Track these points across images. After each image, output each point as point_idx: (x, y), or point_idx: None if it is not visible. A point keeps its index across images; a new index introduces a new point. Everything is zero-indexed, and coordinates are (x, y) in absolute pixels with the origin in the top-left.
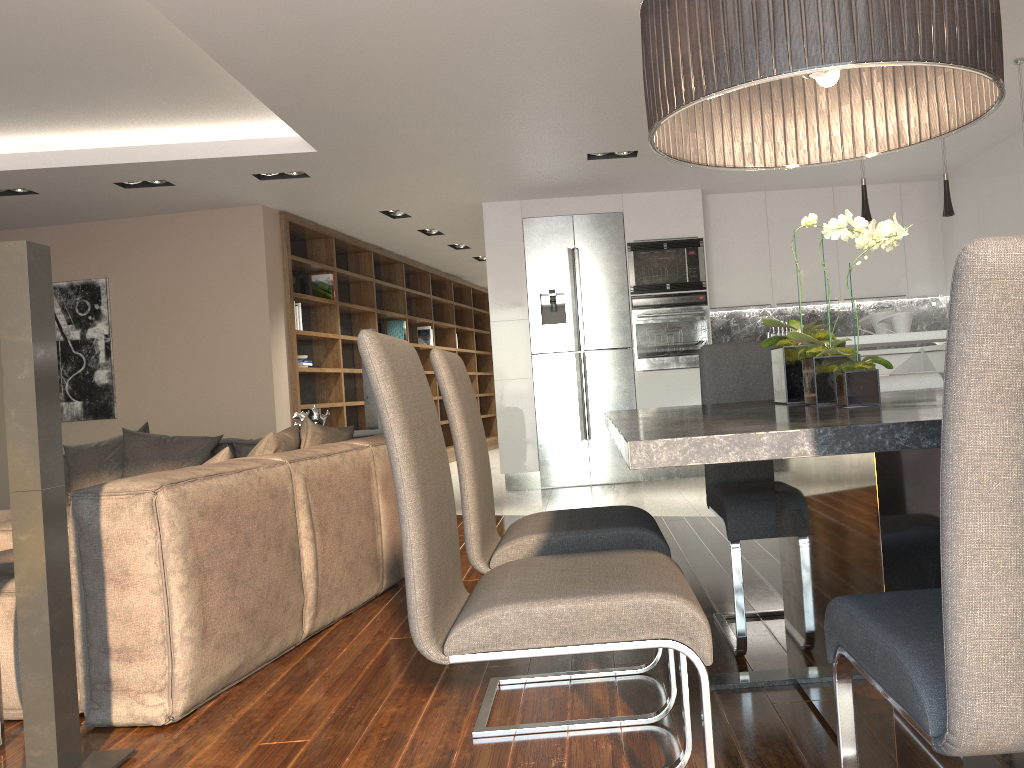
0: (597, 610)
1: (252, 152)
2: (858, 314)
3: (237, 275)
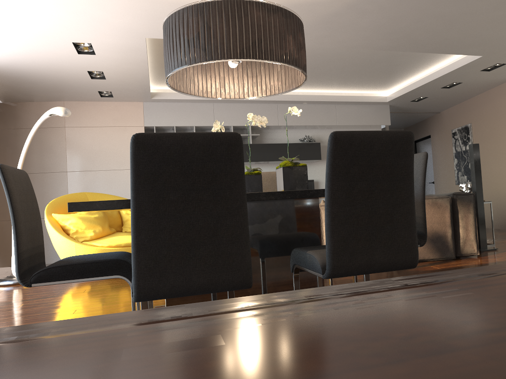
0: None
1: (461, 64)
2: None
3: None
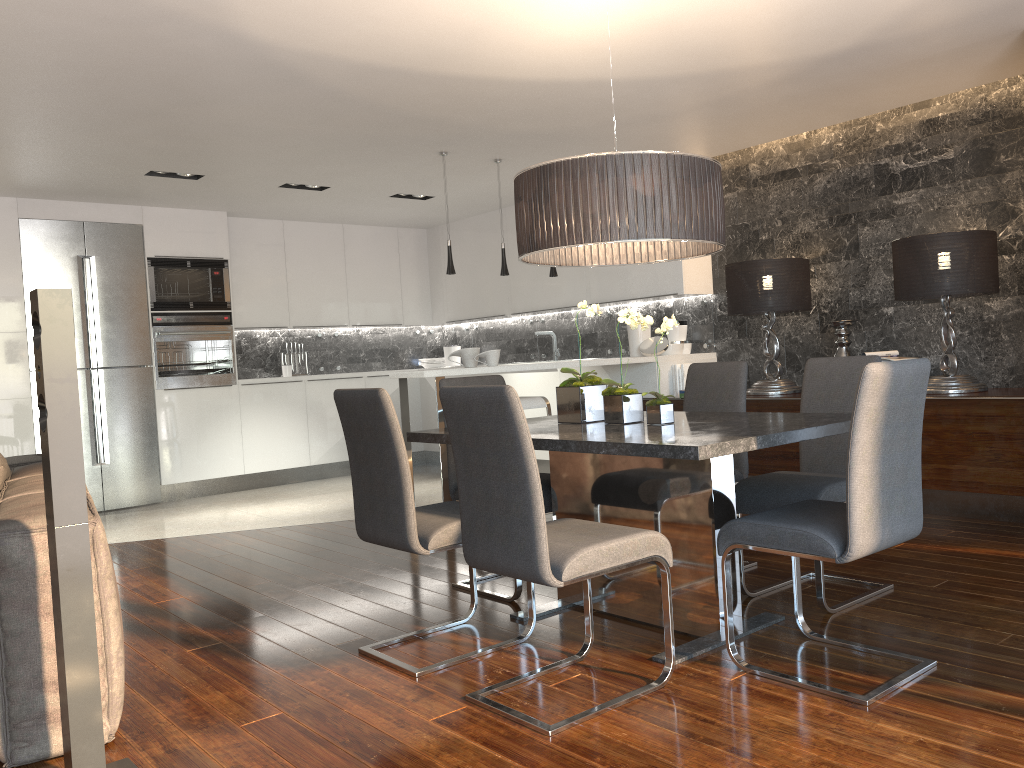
0: (628, 543)
1: None
2: (358, 338)
3: None
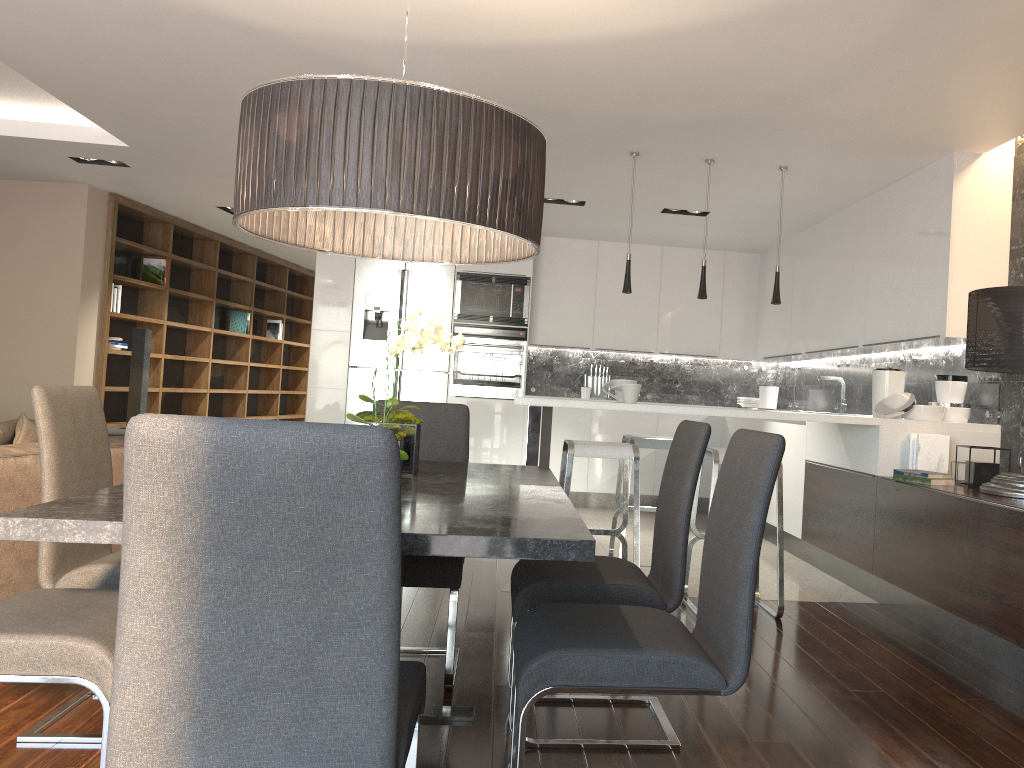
0: (18, 646)
1: (62, 137)
2: (675, 368)
3: (53, 250)
